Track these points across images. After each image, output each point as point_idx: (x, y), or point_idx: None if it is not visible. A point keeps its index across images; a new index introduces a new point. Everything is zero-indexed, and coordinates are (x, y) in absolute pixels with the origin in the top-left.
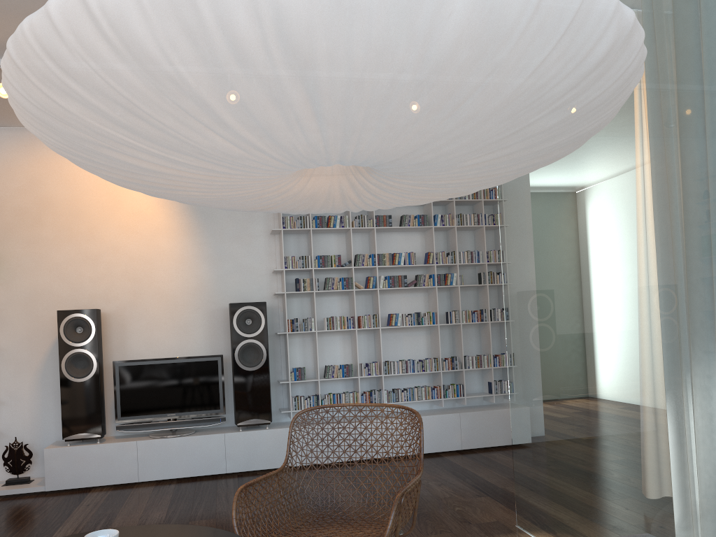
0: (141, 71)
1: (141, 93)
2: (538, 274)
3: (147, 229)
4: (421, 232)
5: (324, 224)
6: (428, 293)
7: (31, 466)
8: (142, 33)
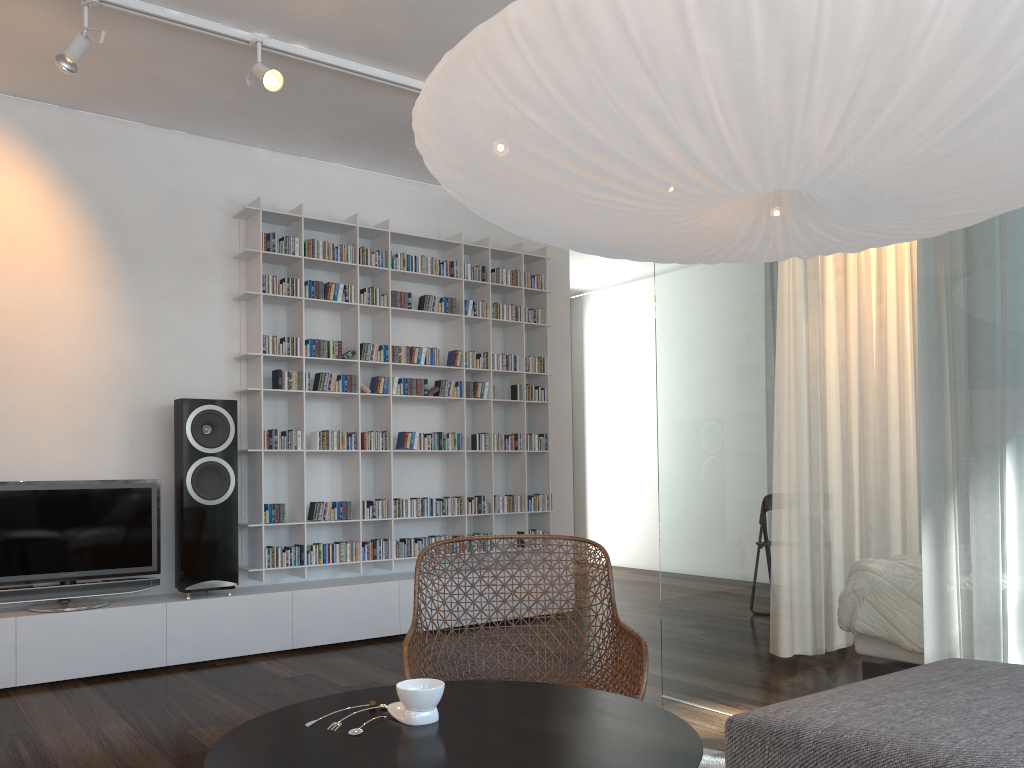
0: (880, 27)
1: (843, 53)
2: (728, 377)
3: (30, 266)
4: (440, 322)
5: (321, 294)
6: (446, 407)
7: None
8: None
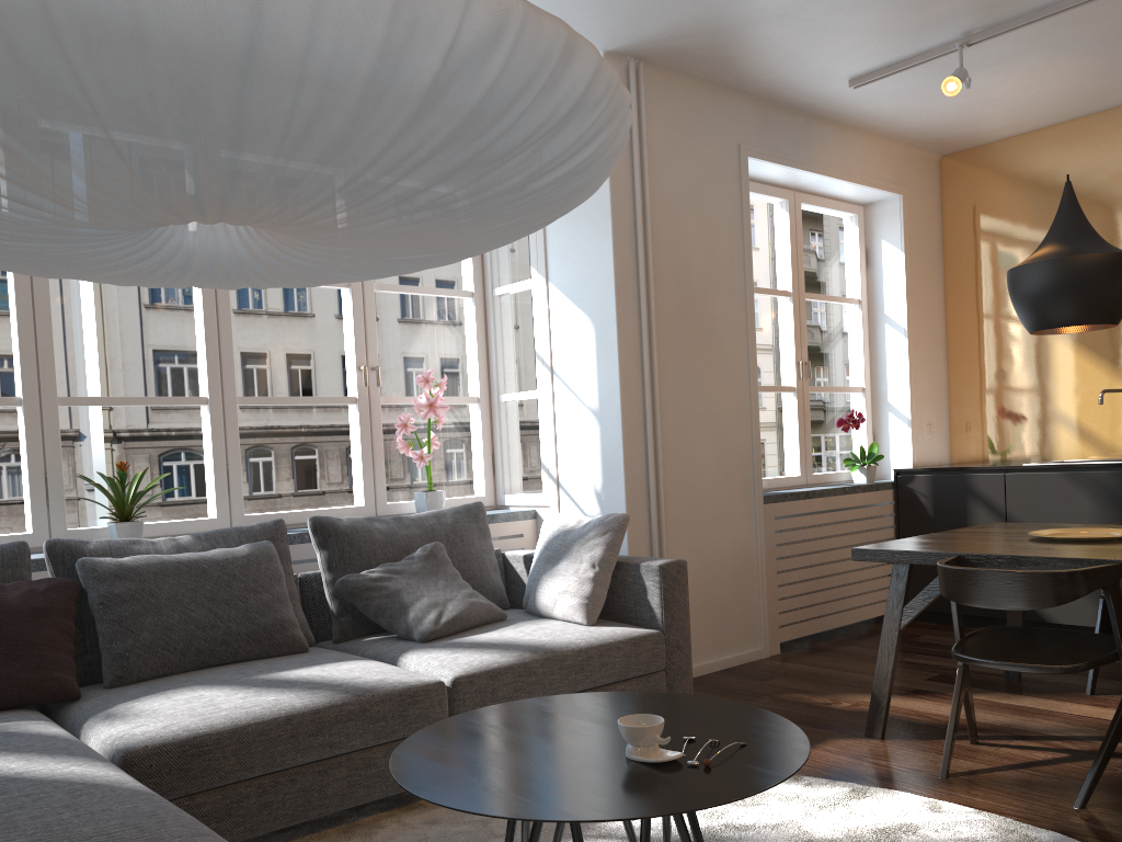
0: None
1: None
2: None
3: None
4: None
5: None
6: None
7: None
8: None
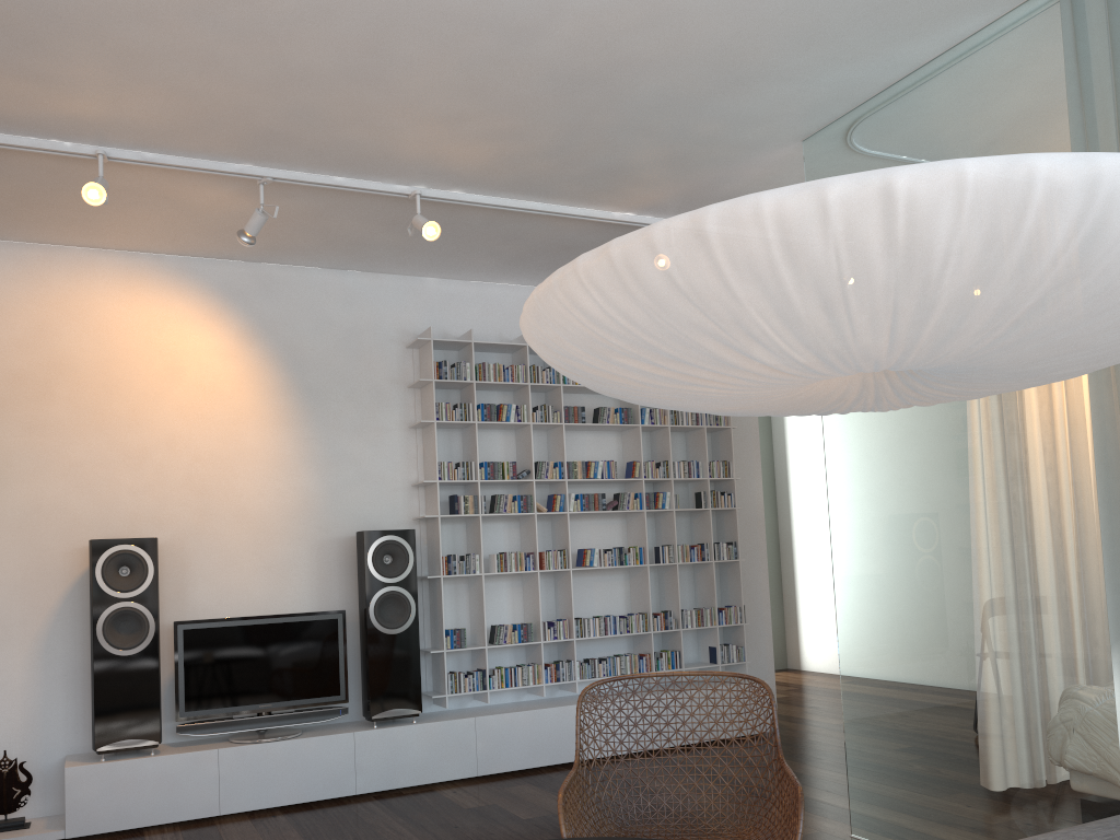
0: (898, 268)
1: (871, 289)
2: (900, 497)
3: (223, 414)
4: (617, 432)
5: (493, 416)
6: (627, 519)
7: (21, 800)
8: (941, 234)
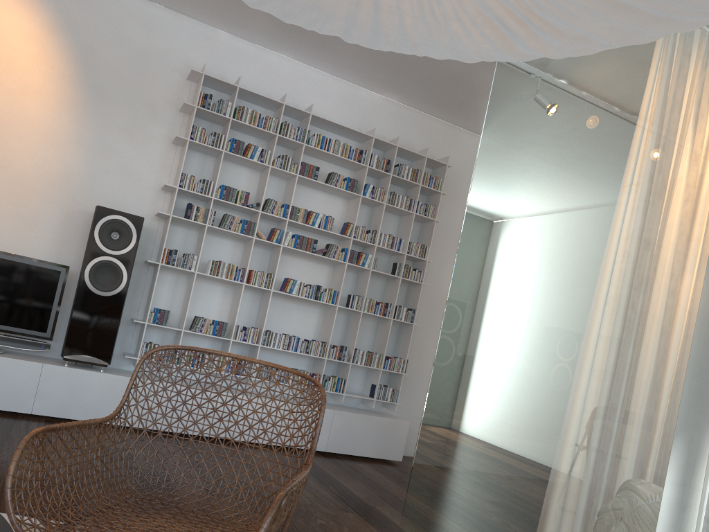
0: None
1: None
2: (514, 253)
3: (13, 82)
4: (345, 199)
5: (240, 151)
6: (334, 268)
7: None
8: None
